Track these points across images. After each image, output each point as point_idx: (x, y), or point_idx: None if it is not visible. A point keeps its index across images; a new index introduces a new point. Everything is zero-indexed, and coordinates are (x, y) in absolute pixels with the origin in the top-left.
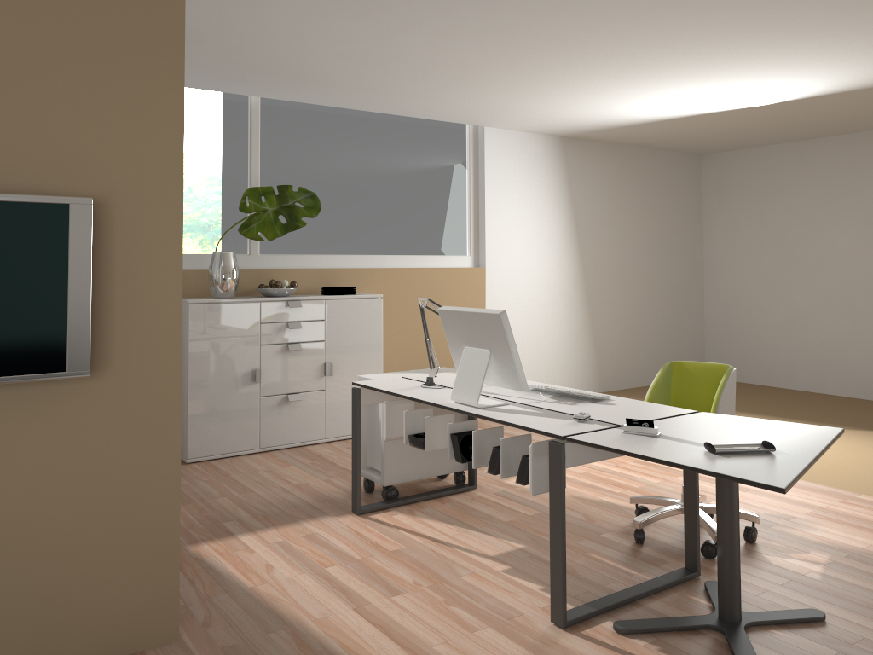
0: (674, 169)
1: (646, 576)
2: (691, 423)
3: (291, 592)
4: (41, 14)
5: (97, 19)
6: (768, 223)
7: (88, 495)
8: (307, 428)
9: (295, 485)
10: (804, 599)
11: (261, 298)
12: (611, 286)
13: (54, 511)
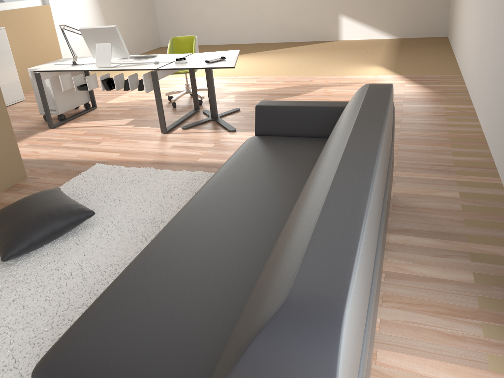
0: None
1: (183, 115)
2: (194, 57)
3: (56, 154)
4: None
5: None
6: None
7: None
8: None
9: None
10: (232, 107)
11: None
12: (113, 7)
13: None
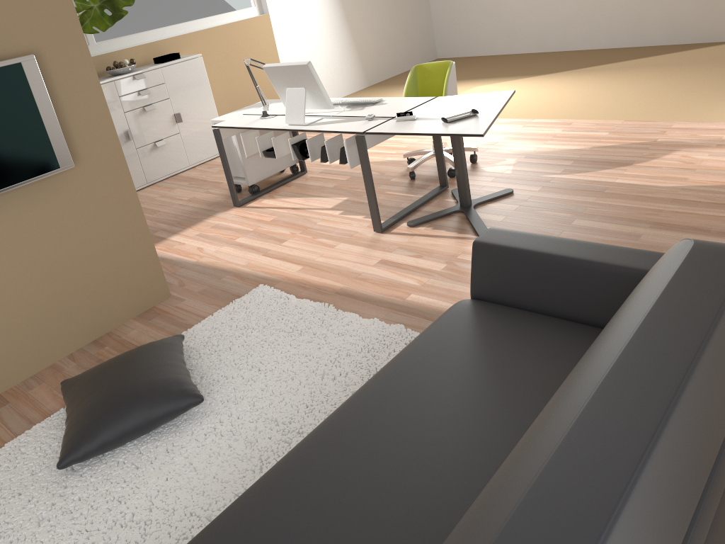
0: None
1: (420, 196)
2: (433, 106)
3: (222, 257)
4: None
5: None
6: None
7: (94, 234)
8: (175, 162)
9: (187, 200)
10: (503, 185)
11: (113, 78)
12: (363, 6)
13: (79, 248)
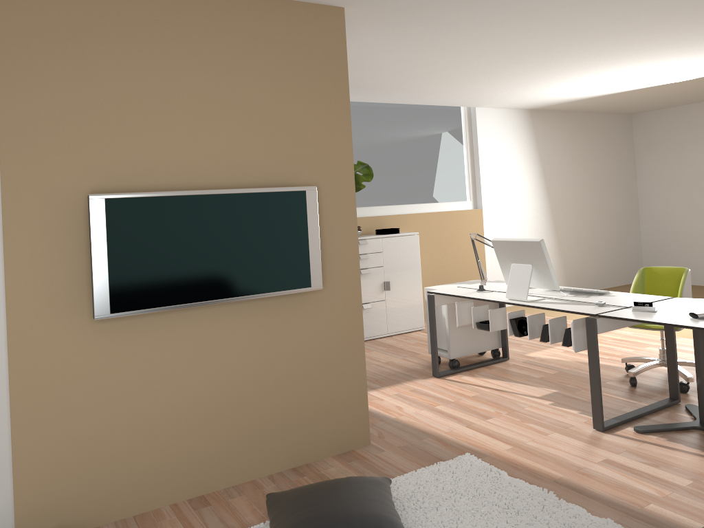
0: (612, 127)
1: (645, 404)
2: (673, 304)
3: (422, 419)
4: (277, 80)
5: (304, 79)
6: (688, 163)
7: (319, 359)
8: (375, 327)
9: (384, 362)
10: None
11: None
12: (571, 217)
13: (304, 368)
